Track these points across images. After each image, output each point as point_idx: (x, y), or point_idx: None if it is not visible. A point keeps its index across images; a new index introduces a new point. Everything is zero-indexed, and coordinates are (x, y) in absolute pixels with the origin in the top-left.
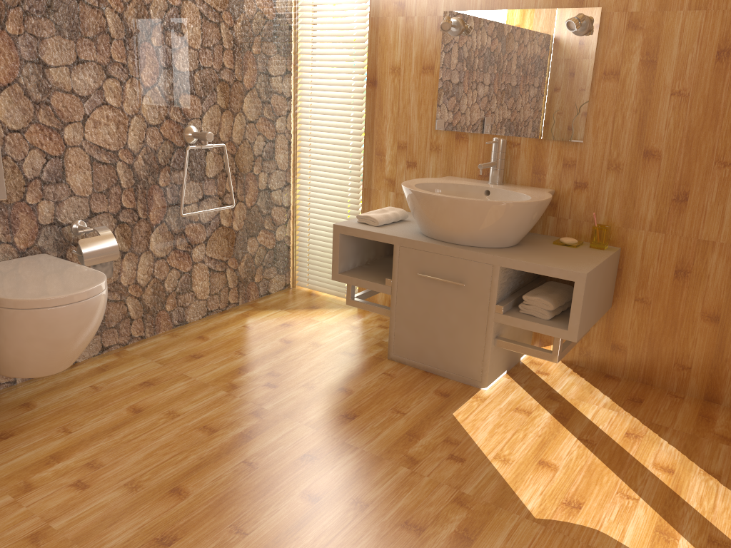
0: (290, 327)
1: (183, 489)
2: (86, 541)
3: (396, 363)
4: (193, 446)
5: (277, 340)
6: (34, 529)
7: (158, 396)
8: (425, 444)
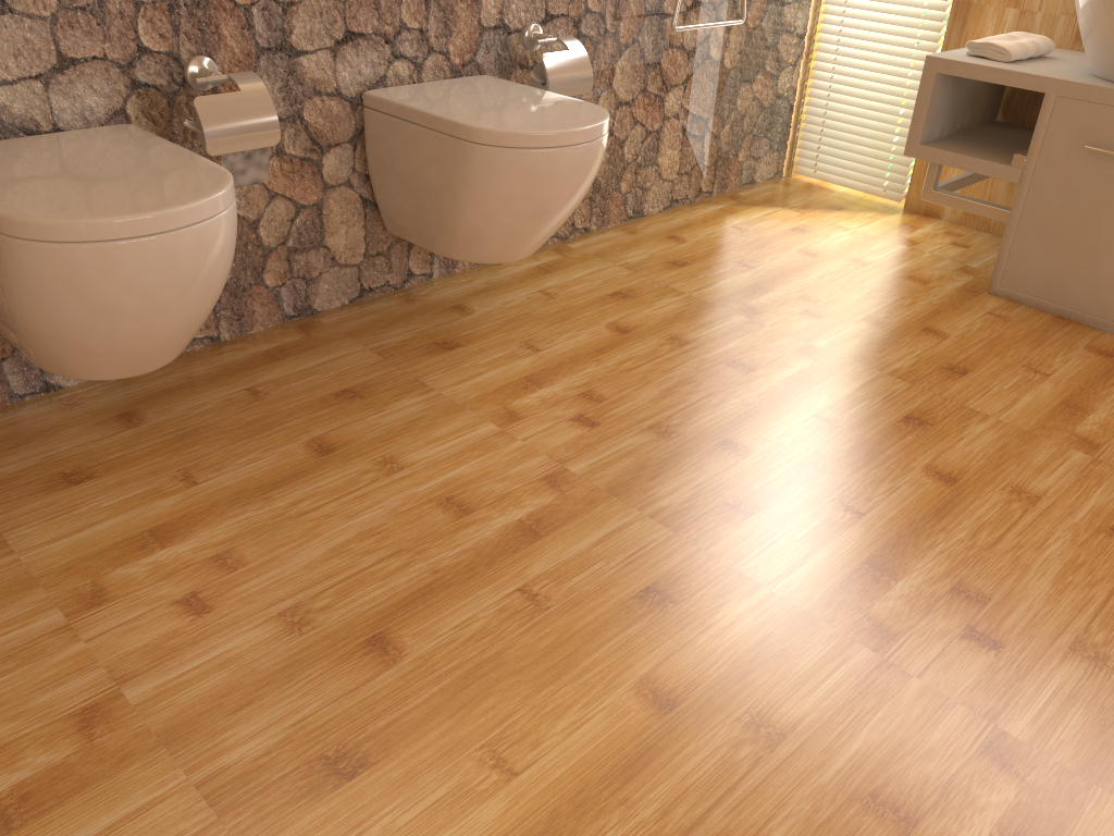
0: (806, 235)
1: (739, 444)
2: (627, 494)
3: (1004, 300)
4: (728, 387)
5: (794, 251)
6: (546, 470)
7: (644, 314)
8: (1100, 422)
